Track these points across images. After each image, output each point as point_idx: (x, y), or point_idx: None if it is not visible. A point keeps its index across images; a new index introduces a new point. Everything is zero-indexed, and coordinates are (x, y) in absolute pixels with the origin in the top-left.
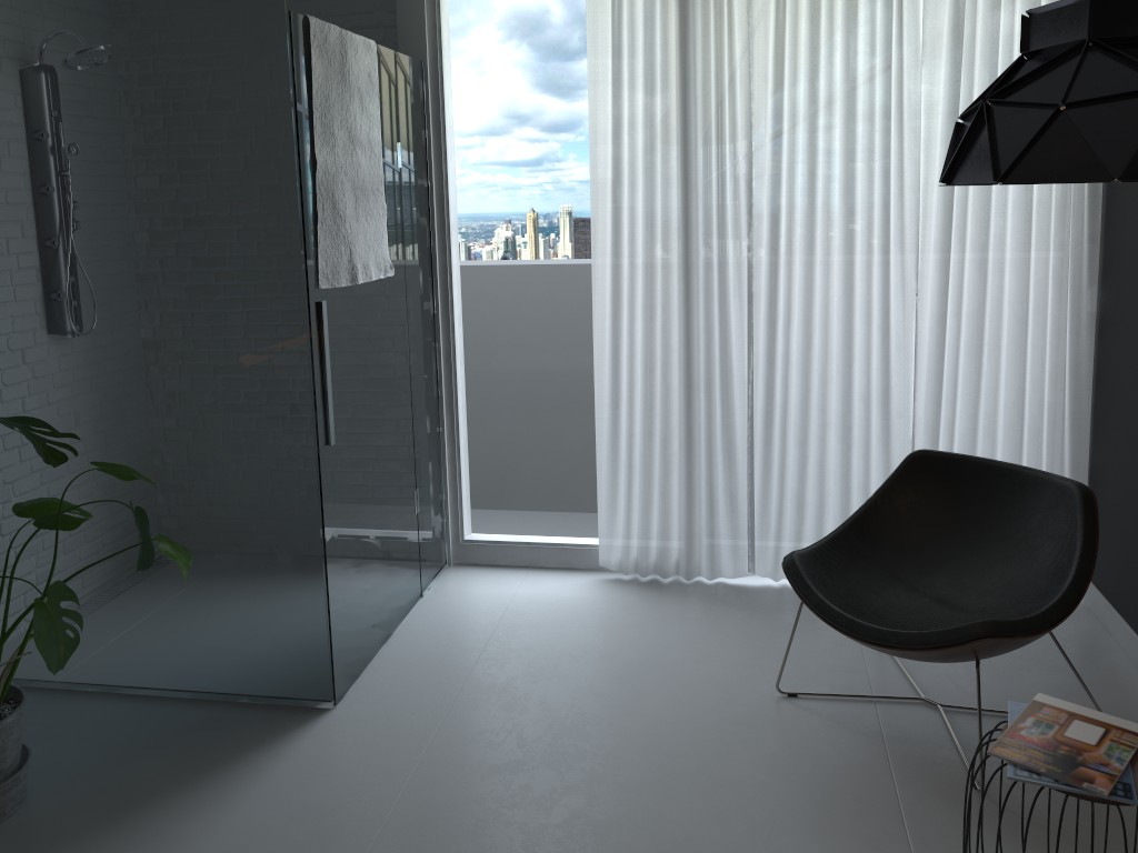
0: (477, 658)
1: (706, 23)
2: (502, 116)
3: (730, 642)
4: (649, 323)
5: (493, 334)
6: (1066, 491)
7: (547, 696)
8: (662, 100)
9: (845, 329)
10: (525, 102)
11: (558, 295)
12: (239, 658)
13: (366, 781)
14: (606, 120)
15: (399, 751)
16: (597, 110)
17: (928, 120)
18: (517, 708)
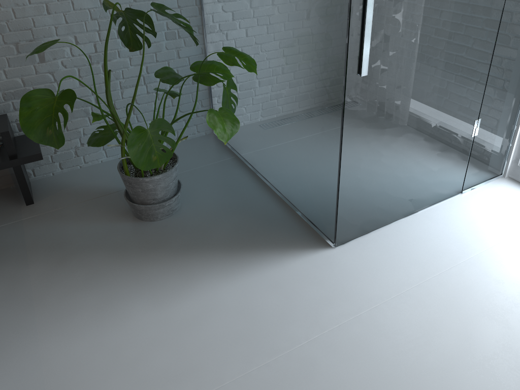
0: (453, 265)
1: None
2: None
3: None
4: None
5: None
6: None
7: (474, 336)
8: None
9: None
10: None
11: None
12: (298, 189)
13: (298, 315)
14: None
15: (336, 307)
16: None
17: None
18: (442, 329)
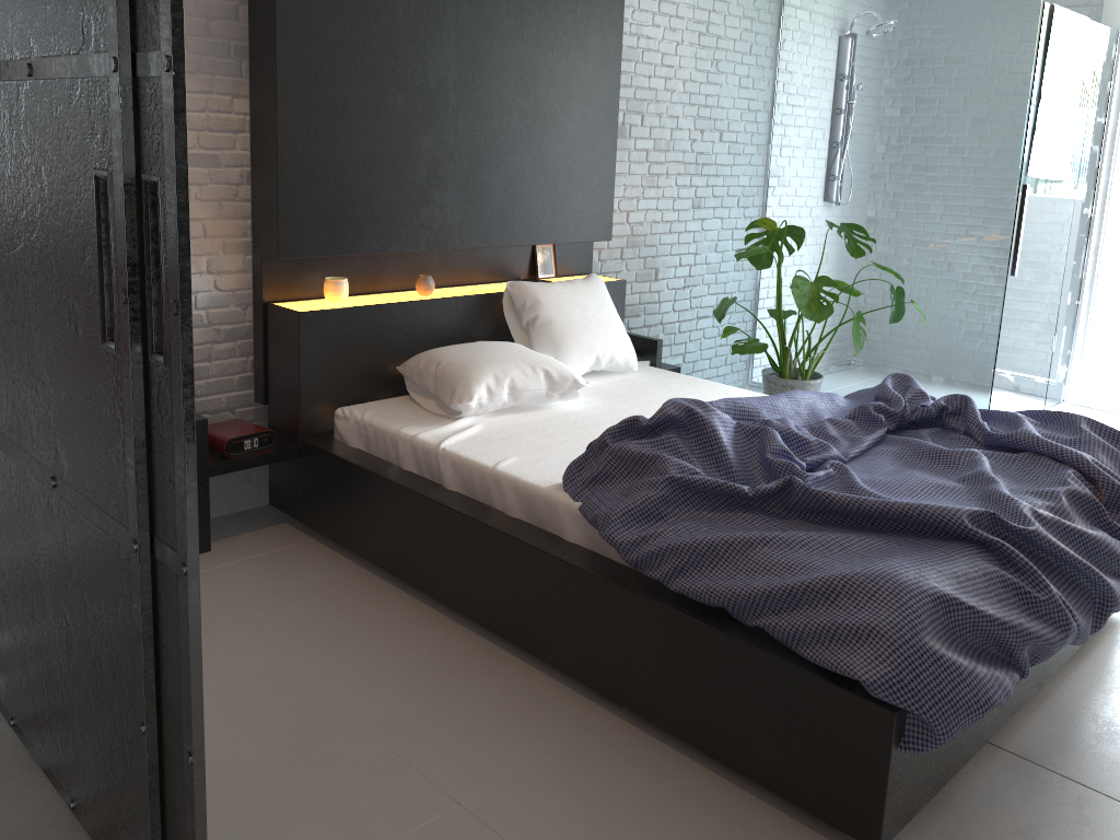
0: None
1: None
2: None
3: None
4: None
5: None
6: None
7: None
8: None
9: None
10: None
11: None
12: None
13: None
14: None
15: None
16: None
17: None
18: None
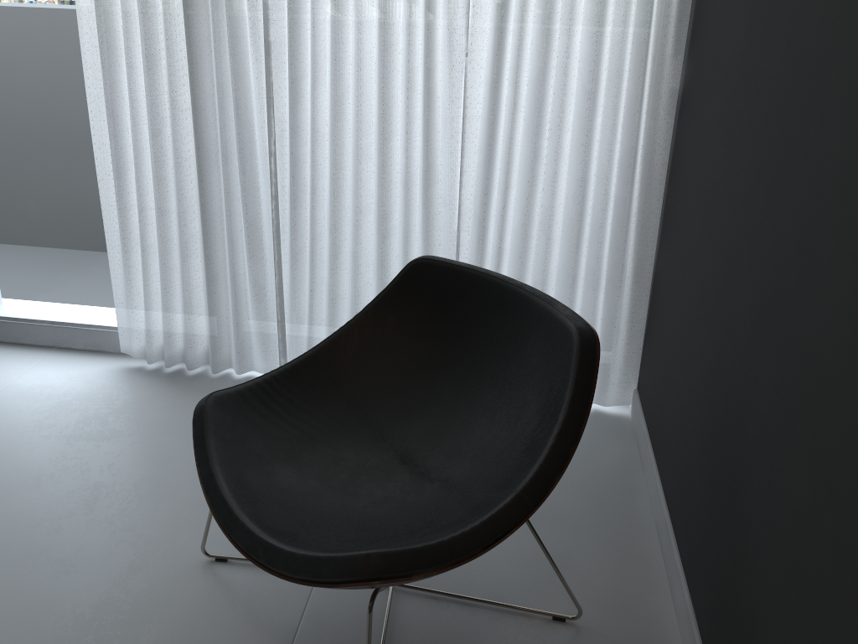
0: None
1: None
2: None
3: None
4: (146, 75)
5: None
6: (567, 335)
7: None
8: None
9: (379, 95)
10: None
11: (57, 35)
12: None
13: None
14: None
15: None
16: None
17: None
18: None
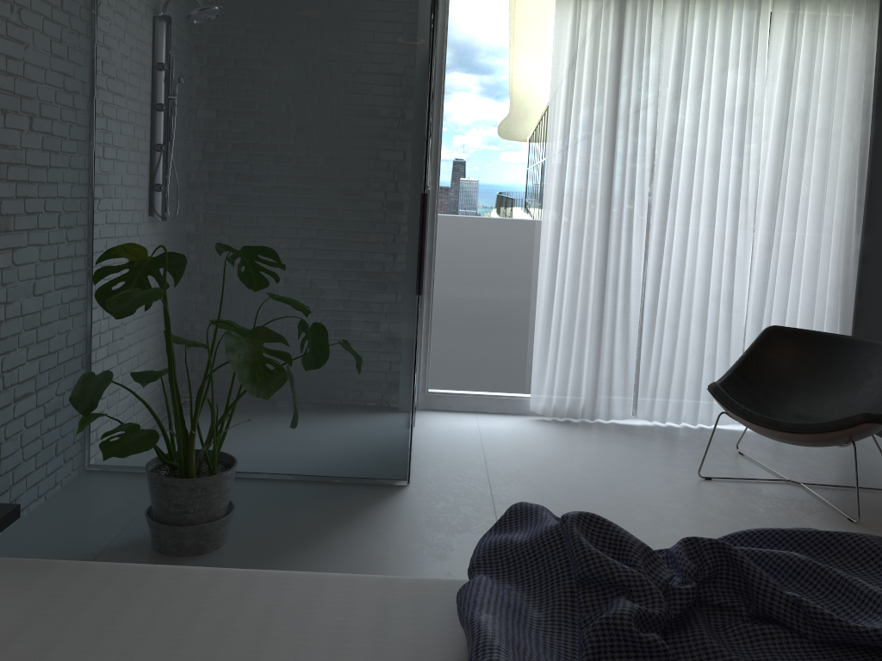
0: (484, 459)
1: (633, 44)
2: (483, 92)
3: (646, 453)
4: (581, 240)
5: (462, 244)
6: (878, 346)
7: (550, 479)
8: (600, 91)
9: (708, 251)
10: (499, 84)
11: (511, 219)
12: (338, 448)
13: (468, 522)
14: (560, 101)
15: (476, 507)
16: (556, 93)
17: (767, 120)
18: (536, 485)
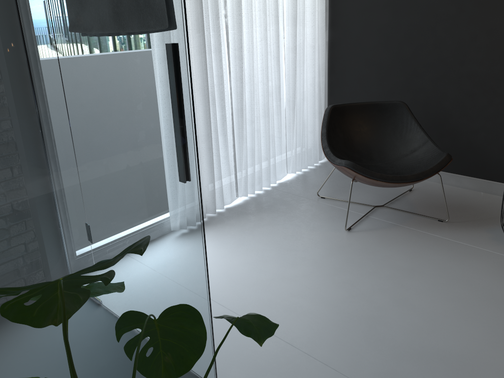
0: (217, 303)
1: None
2: None
3: (287, 226)
4: None
5: None
6: (396, 105)
7: (290, 292)
8: None
9: (265, 58)
10: None
11: None
12: None
13: None
14: None
15: (306, 370)
16: None
17: None
18: (293, 306)
